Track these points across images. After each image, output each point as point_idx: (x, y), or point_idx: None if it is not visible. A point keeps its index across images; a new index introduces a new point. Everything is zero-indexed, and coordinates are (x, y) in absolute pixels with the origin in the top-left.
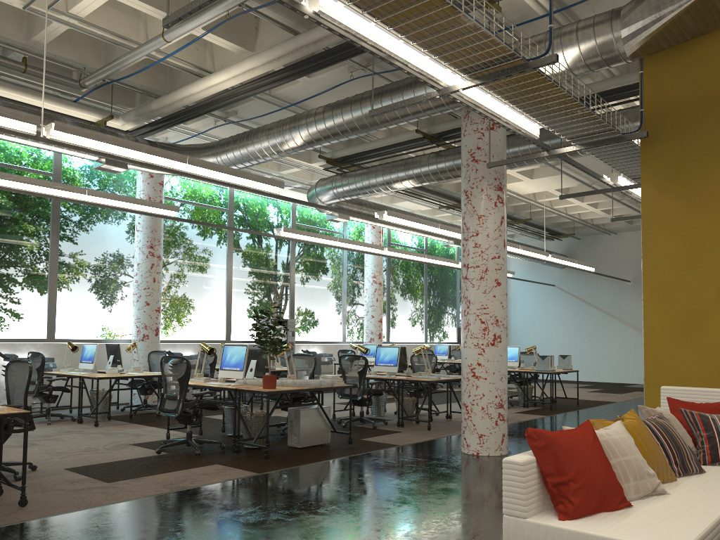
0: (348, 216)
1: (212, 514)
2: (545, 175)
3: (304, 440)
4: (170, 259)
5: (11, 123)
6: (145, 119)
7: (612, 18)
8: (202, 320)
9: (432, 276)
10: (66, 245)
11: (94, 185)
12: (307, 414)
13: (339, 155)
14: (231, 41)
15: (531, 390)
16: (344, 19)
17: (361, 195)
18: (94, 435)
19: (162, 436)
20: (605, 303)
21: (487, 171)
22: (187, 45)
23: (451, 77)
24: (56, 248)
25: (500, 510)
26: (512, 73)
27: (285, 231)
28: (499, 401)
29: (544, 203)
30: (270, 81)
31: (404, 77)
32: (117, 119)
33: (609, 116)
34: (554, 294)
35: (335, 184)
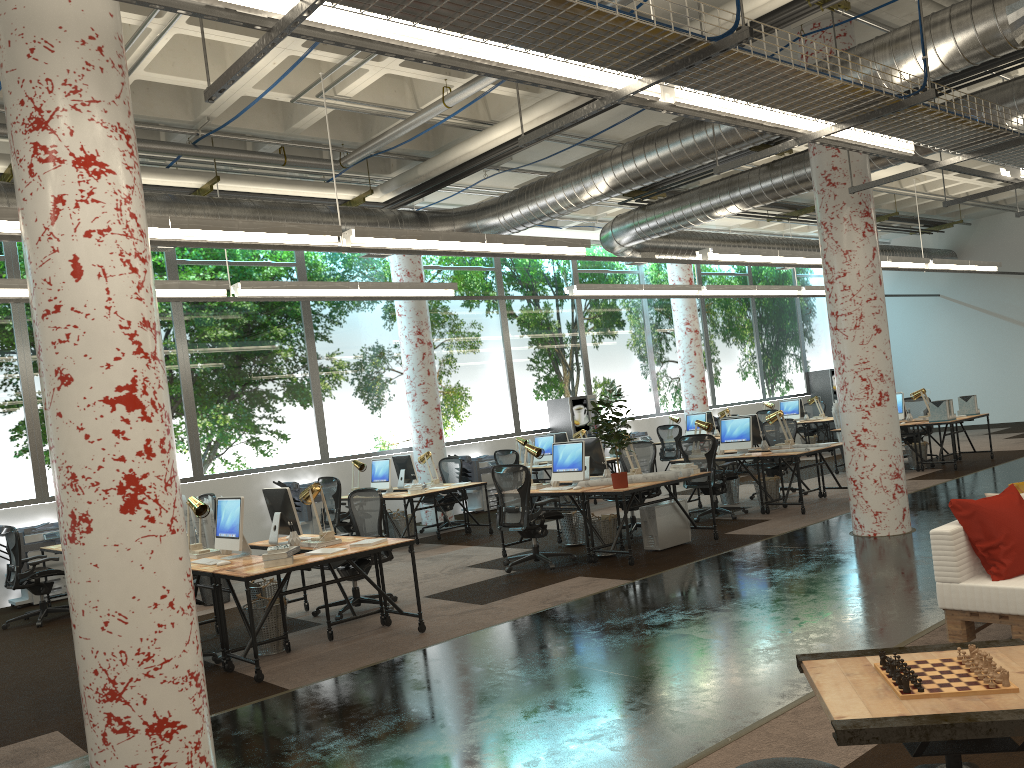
0: (653, 256)
1: (613, 621)
2: None
3: (663, 541)
4: (437, 343)
5: (315, 239)
6: (409, 186)
7: (994, 1)
8: (484, 412)
9: (761, 308)
10: (323, 345)
11: (341, 268)
12: (662, 511)
13: None
14: (514, 86)
15: (926, 448)
16: (699, 101)
17: (673, 231)
18: (418, 562)
19: (494, 555)
20: (1017, 310)
21: (849, 195)
22: (468, 105)
23: (809, 120)
24: (313, 351)
25: (919, 589)
26: (884, 114)
27: (578, 289)
28: (894, 471)
29: (915, 190)
30: None
31: None
32: (374, 192)
33: (1001, 90)
34: (940, 307)
35: (638, 222)
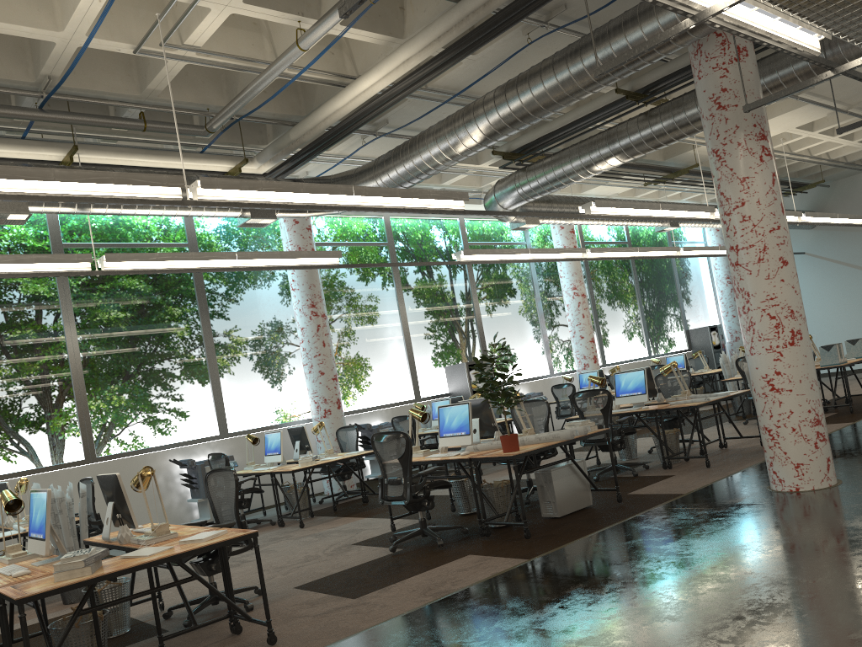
0: (537, 220)
1: (504, 624)
2: (783, 111)
3: (562, 507)
4: (334, 316)
5: (153, 191)
6: (284, 154)
7: None
8: (383, 381)
9: (642, 273)
10: (218, 322)
11: (234, 246)
12: (560, 474)
13: (518, 145)
14: (376, 31)
15: None
16: None
17: (554, 190)
18: (305, 539)
19: (384, 528)
20: None
21: (742, 117)
22: (326, 49)
23: None
24: (209, 329)
25: None
26: None
27: (465, 254)
28: (814, 417)
29: (783, 149)
30: (430, 70)
31: (595, 24)
32: (251, 163)
33: None
34: (806, 264)
35: (519, 183)
